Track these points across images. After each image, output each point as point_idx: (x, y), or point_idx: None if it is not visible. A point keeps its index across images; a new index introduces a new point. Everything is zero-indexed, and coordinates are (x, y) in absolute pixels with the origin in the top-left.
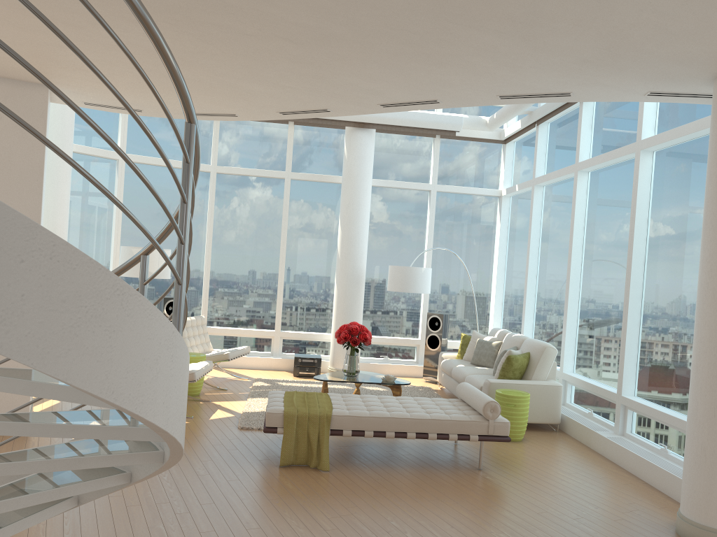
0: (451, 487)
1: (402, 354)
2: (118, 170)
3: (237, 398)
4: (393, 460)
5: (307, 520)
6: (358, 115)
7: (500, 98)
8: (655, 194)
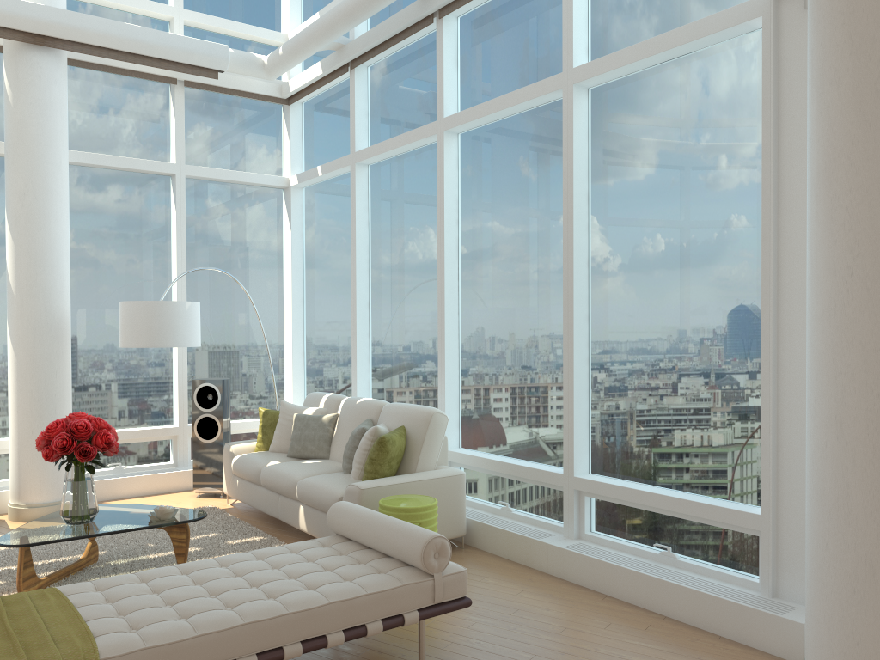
0: None
1: (147, 455)
2: None
3: None
4: None
5: None
6: (31, 19)
7: None
8: (598, 154)
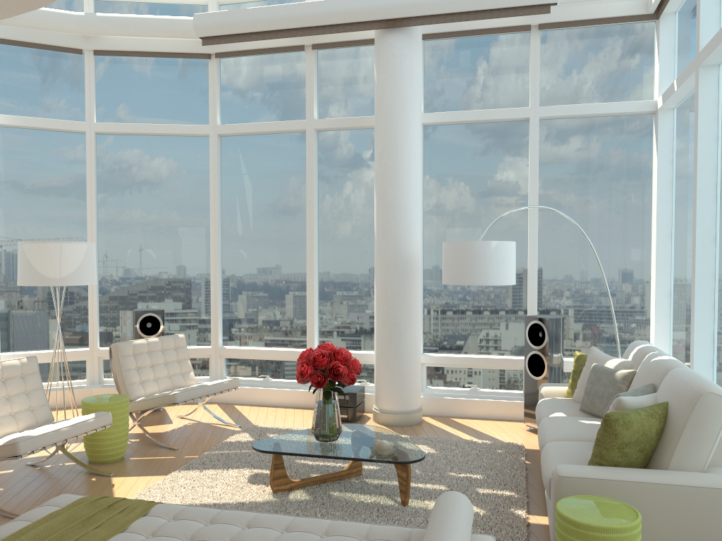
0: None
1: (500, 382)
2: (86, 146)
3: (165, 468)
4: None
5: None
6: (380, 8)
7: None
8: None
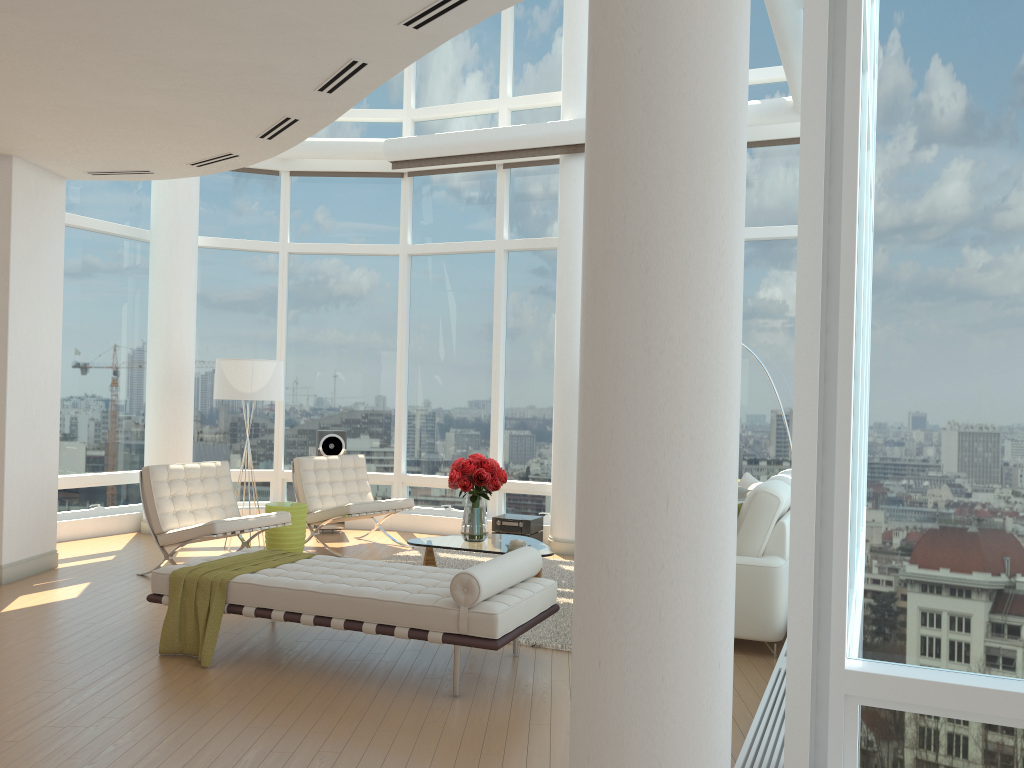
0: (337, 714)
1: None
2: (279, 266)
3: None
4: (345, 666)
5: (11, 724)
6: (561, 135)
7: (417, 29)
8: None
